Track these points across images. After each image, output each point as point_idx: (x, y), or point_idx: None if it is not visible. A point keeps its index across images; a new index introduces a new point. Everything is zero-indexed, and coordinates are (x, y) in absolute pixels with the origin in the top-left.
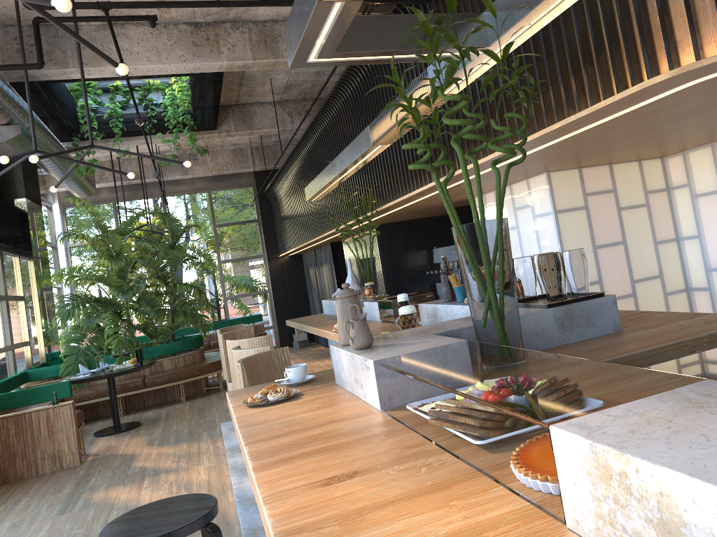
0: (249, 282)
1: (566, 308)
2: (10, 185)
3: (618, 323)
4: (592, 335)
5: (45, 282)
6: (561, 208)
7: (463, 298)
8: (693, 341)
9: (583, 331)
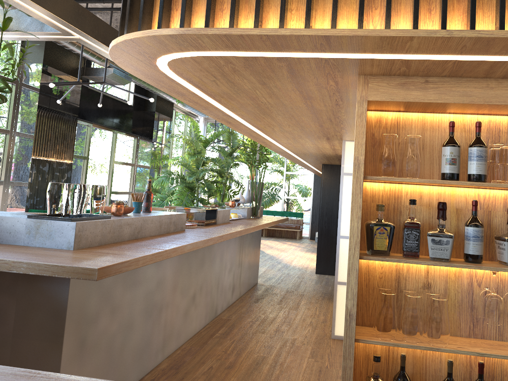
0: (300, 190)
1: (36, 221)
2: (149, 103)
3: (72, 243)
4: (49, 246)
5: (160, 161)
6: (349, 172)
7: (134, 210)
8: (13, 263)
9: (44, 241)
